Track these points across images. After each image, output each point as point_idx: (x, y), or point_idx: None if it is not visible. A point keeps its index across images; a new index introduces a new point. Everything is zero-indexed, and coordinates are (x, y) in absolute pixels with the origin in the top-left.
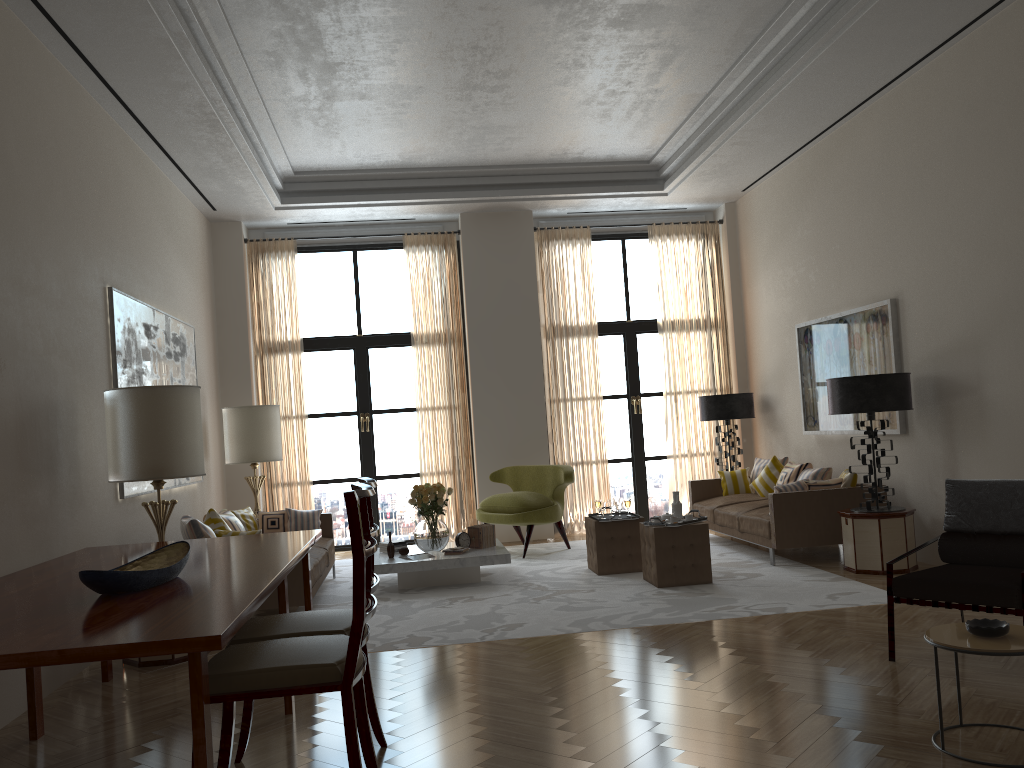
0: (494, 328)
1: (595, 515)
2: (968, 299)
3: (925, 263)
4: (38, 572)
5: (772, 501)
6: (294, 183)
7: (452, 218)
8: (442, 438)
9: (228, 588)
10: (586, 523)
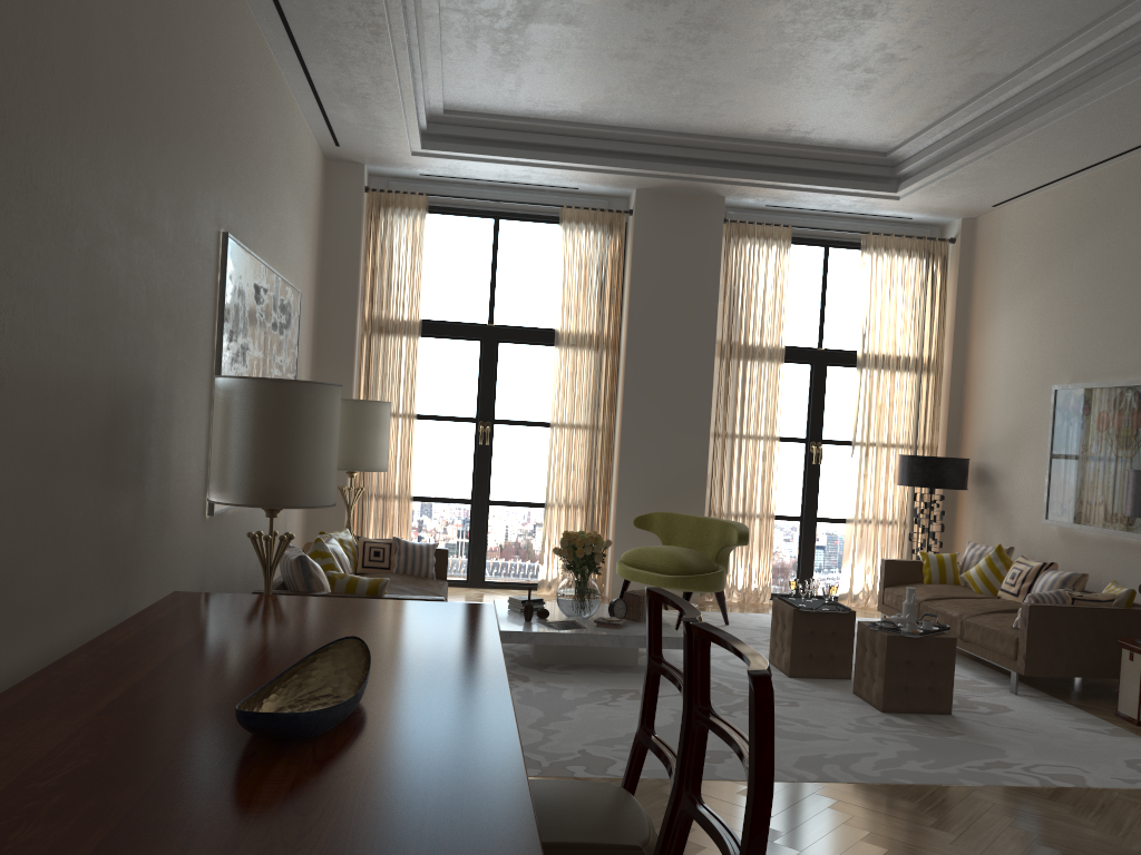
0: (659, 338)
1: (786, 597)
2: None
3: None
4: (129, 646)
5: (1027, 614)
6: (441, 124)
7: (623, 194)
8: (578, 465)
9: (462, 755)
10: (776, 607)
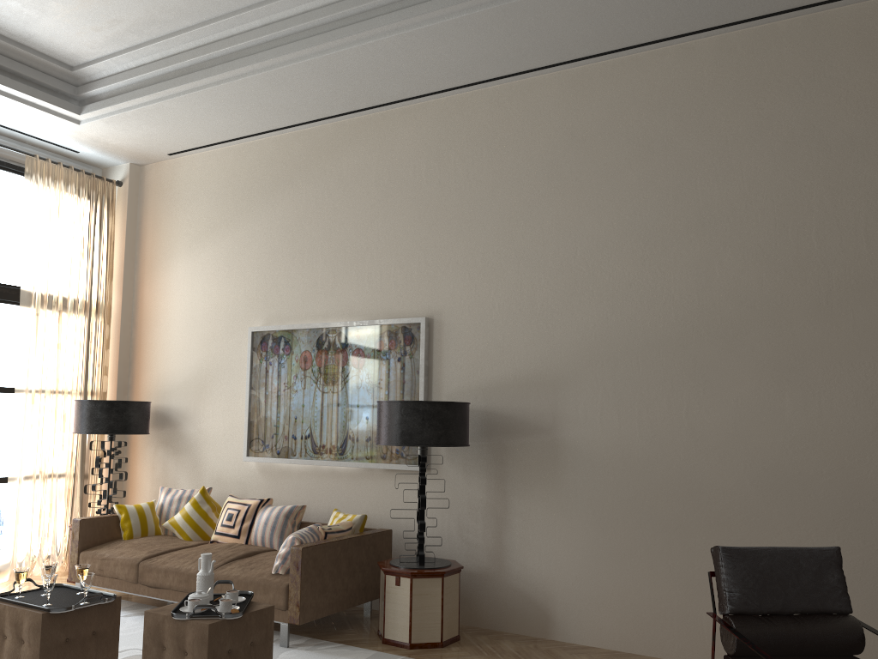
0: None
1: (9, 596)
2: (547, 333)
3: (484, 286)
4: None
5: (300, 558)
6: None
7: None
8: None
9: None
10: None
